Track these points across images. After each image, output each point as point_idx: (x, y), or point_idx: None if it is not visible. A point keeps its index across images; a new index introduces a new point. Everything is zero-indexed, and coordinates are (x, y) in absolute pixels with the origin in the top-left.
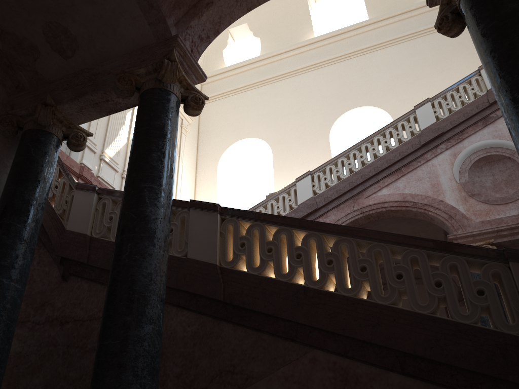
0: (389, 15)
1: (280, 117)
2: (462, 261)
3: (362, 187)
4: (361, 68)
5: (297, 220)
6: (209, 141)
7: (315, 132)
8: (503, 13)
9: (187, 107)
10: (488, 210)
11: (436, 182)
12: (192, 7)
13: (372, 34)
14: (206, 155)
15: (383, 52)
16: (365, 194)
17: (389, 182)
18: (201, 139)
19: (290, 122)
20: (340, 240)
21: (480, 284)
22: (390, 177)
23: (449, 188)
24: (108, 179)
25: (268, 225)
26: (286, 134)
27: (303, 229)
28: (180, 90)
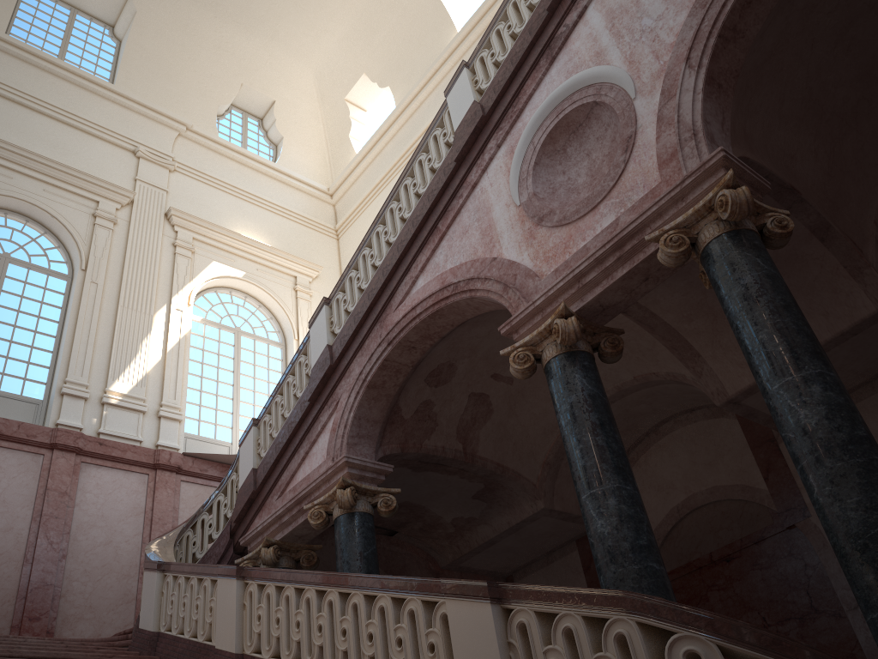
0: None
1: None
2: None
3: (388, 291)
4: None
5: None
6: None
7: None
8: None
9: None
10: (567, 238)
11: (488, 224)
12: None
13: None
14: None
15: None
16: (394, 303)
17: (423, 262)
18: None
19: None
20: None
21: None
22: (424, 251)
23: (506, 224)
24: (124, 430)
25: None
26: None
27: None
28: None
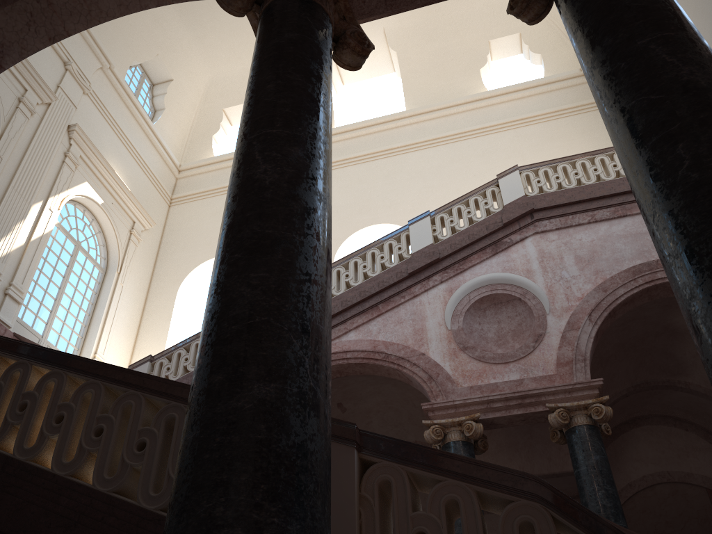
0: (430, 109)
1: None
2: None
3: None
4: (387, 173)
5: (45, 350)
6: (172, 256)
7: None
8: (273, 44)
9: None
10: (482, 371)
11: (420, 327)
12: None
13: (407, 131)
14: (165, 275)
15: (418, 154)
16: None
17: (359, 323)
18: (163, 252)
19: None
20: (88, 385)
21: None
22: (361, 316)
23: (436, 336)
24: None
25: (5, 357)
26: None
27: (47, 364)
28: None
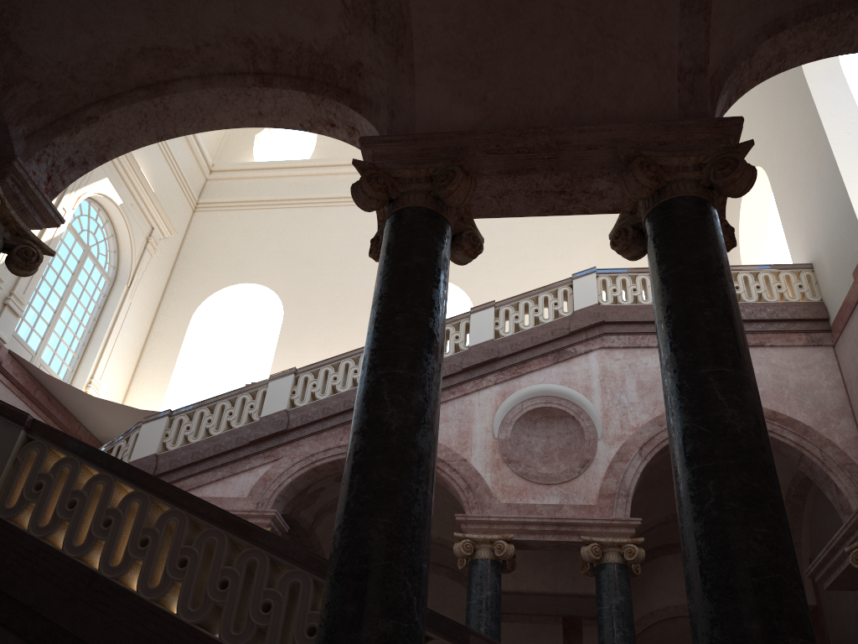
0: None
1: (311, 263)
2: (309, 581)
3: None
4: None
5: (129, 467)
6: (190, 272)
7: (357, 300)
8: (402, 266)
9: (9, 262)
10: (523, 489)
11: (466, 430)
12: (62, 117)
13: None
14: (179, 294)
15: None
16: None
17: None
18: (180, 266)
19: (325, 275)
20: (172, 513)
21: (316, 619)
22: None
23: (481, 442)
24: None
25: (87, 465)
26: (313, 293)
27: (131, 483)
28: (4, 235)
